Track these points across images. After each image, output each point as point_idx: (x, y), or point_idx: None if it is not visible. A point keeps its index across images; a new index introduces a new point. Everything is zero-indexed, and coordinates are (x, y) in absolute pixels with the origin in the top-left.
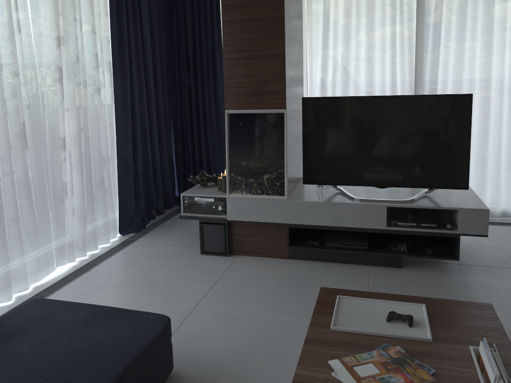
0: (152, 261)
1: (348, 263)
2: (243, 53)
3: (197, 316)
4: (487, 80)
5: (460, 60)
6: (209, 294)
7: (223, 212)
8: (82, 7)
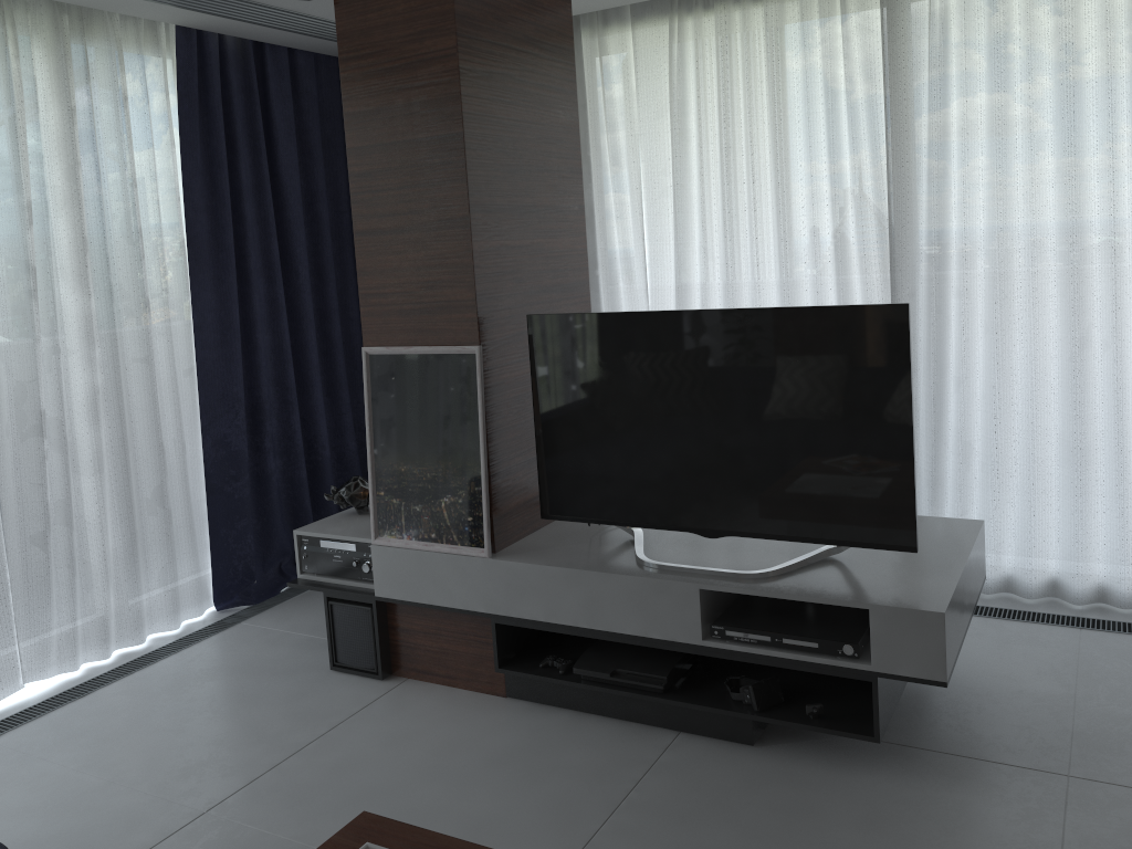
0: (223, 679)
1: (630, 719)
2: (391, 220)
3: (192, 836)
4: (1072, 245)
5: (997, 196)
6: (261, 780)
7: (373, 576)
8: (106, 135)
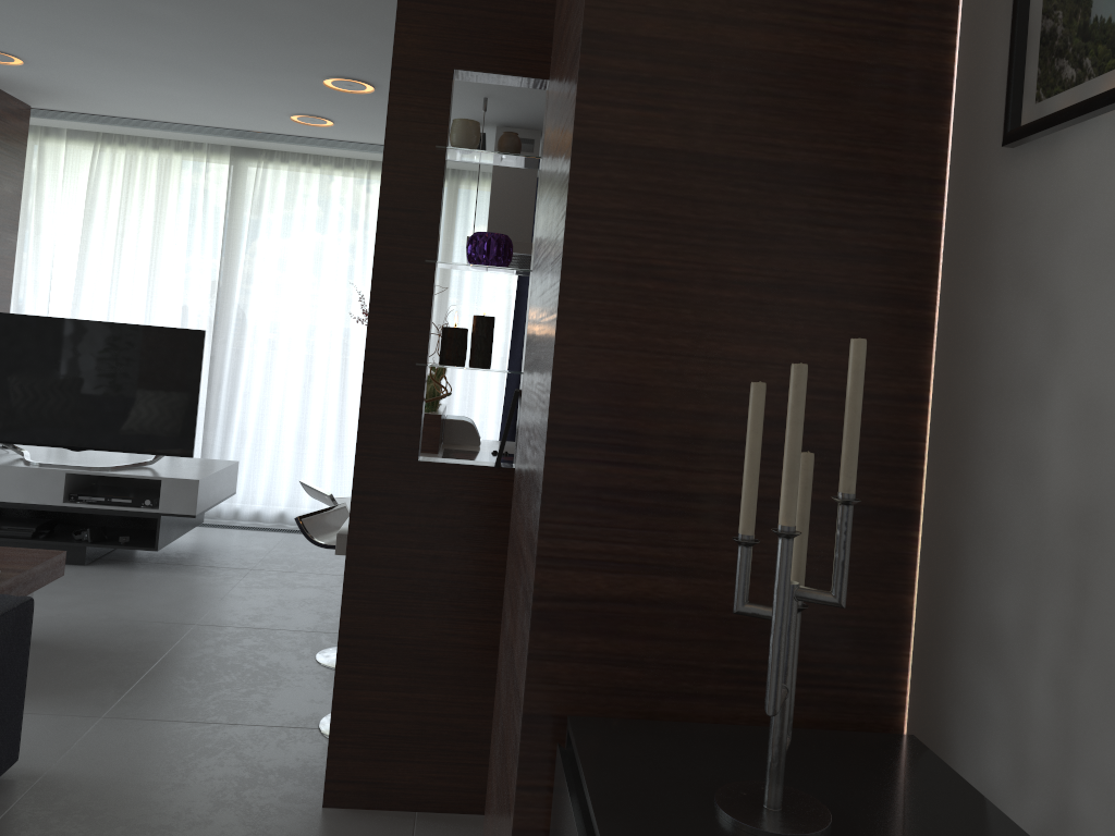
0: None
1: None
2: None
3: None
4: (312, 324)
5: (277, 292)
6: None
7: None
8: None
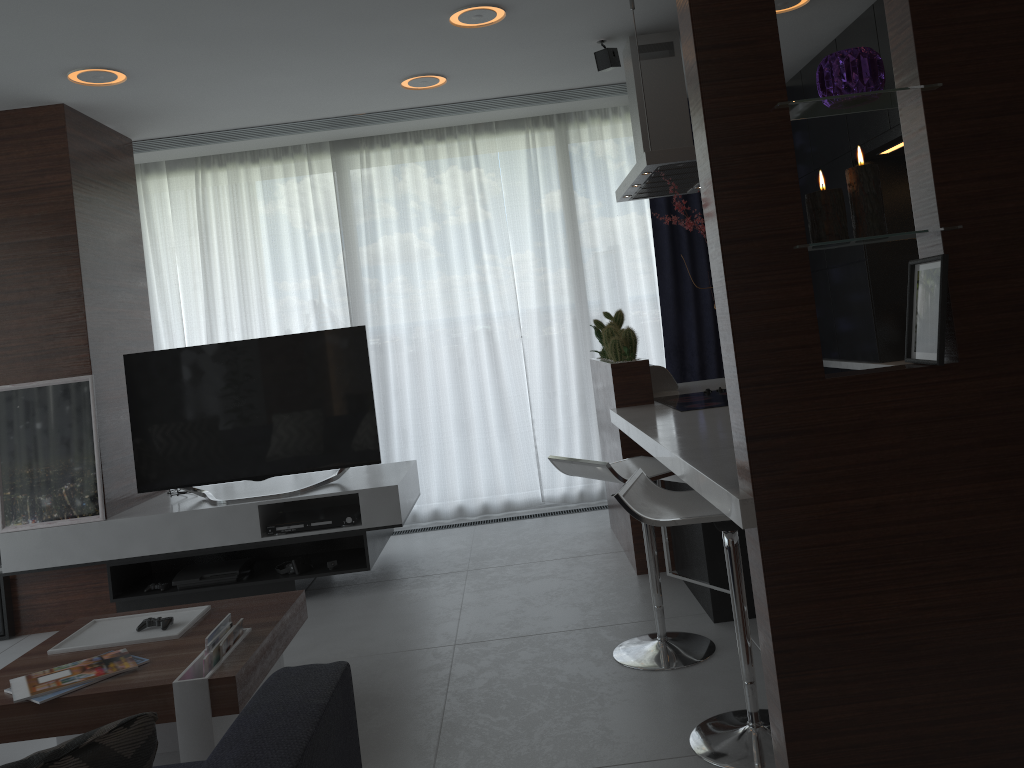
0: None
1: None
2: (16, 294)
3: None
4: (449, 306)
5: (408, 280)
6: None
7: None
8: None
